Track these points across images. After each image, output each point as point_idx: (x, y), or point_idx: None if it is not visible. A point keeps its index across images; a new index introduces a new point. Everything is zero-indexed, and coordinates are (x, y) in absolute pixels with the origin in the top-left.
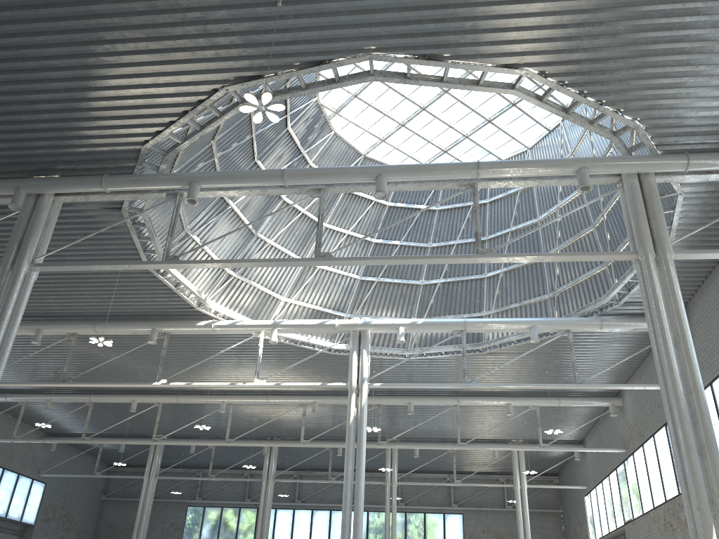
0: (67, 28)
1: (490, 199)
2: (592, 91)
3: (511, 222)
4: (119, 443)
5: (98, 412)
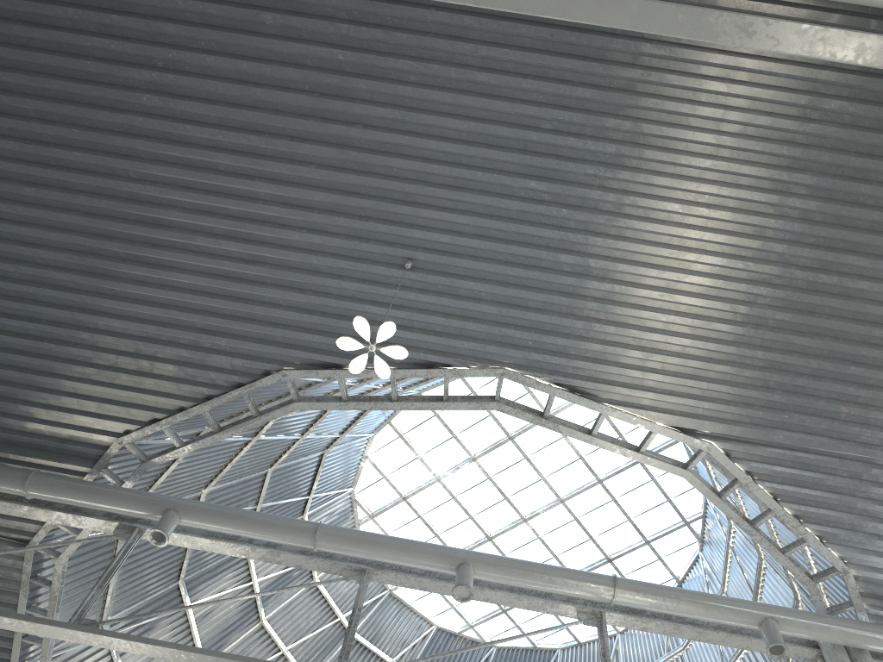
0: (102, 233)
1: None
2: (790, 499)
3: None
4: None
5: None
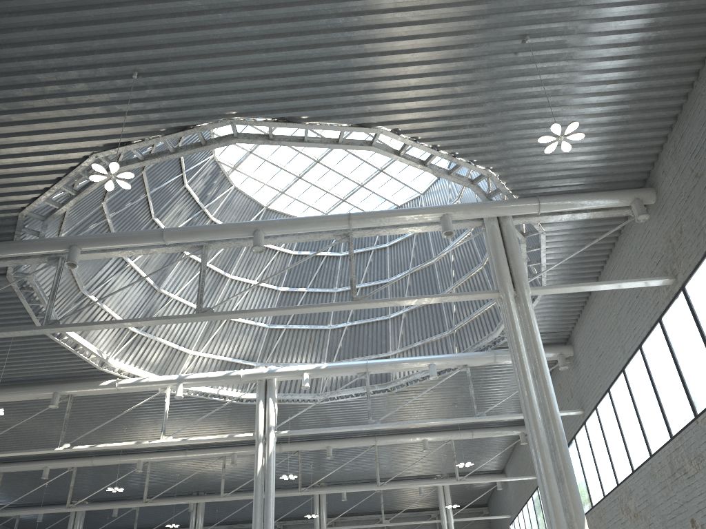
0: None
1: (389, 243)
2: (444, 145)
3: (410, 264)
4: (31, 513)
5: (11, 481)
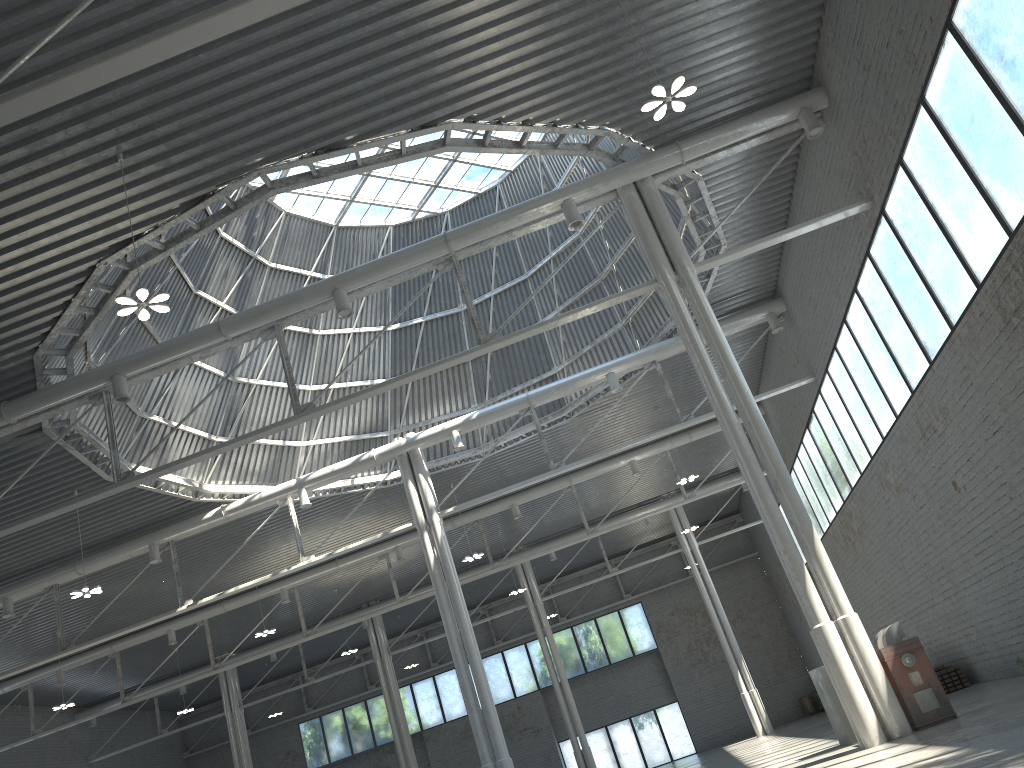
0: None
1: None
2: (537, 116)
3: (549, 246)
4: (172, 688)
5: (132, 658)
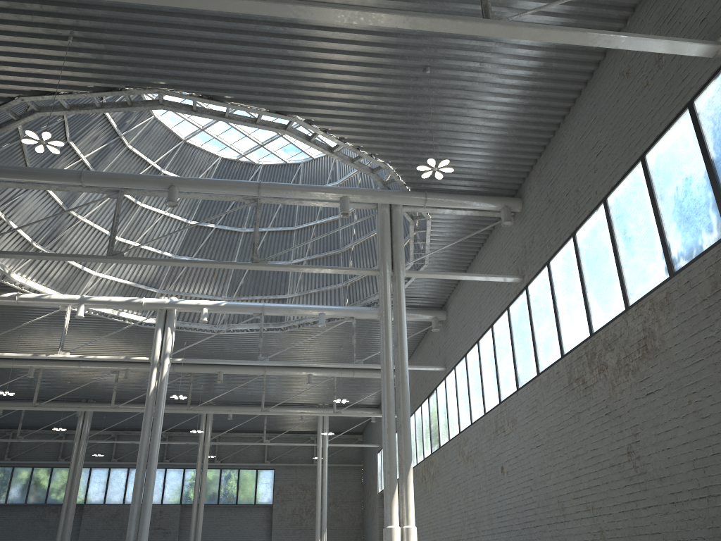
0: None
1: None
2: (350, 138)
3: (317, 216)
4: None
5: None
